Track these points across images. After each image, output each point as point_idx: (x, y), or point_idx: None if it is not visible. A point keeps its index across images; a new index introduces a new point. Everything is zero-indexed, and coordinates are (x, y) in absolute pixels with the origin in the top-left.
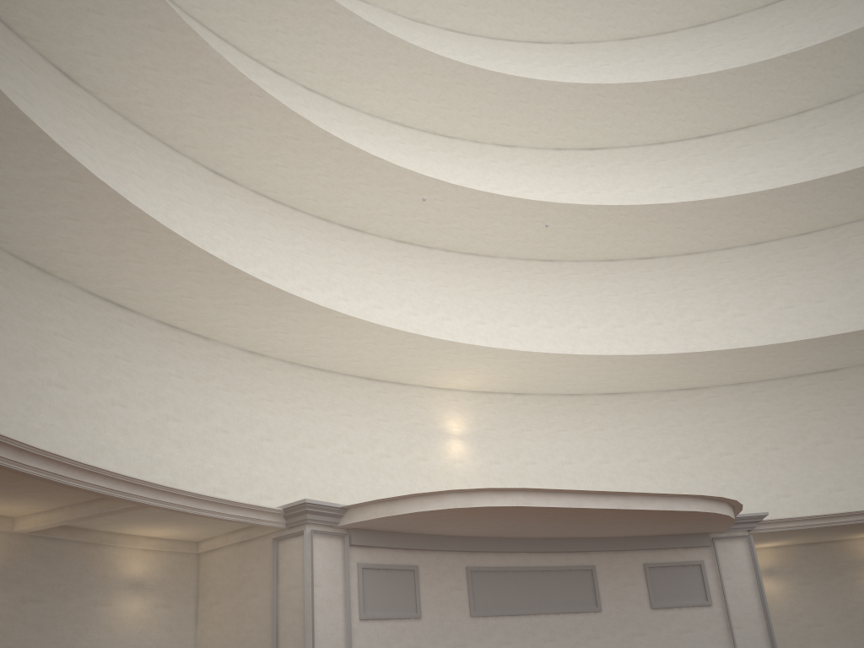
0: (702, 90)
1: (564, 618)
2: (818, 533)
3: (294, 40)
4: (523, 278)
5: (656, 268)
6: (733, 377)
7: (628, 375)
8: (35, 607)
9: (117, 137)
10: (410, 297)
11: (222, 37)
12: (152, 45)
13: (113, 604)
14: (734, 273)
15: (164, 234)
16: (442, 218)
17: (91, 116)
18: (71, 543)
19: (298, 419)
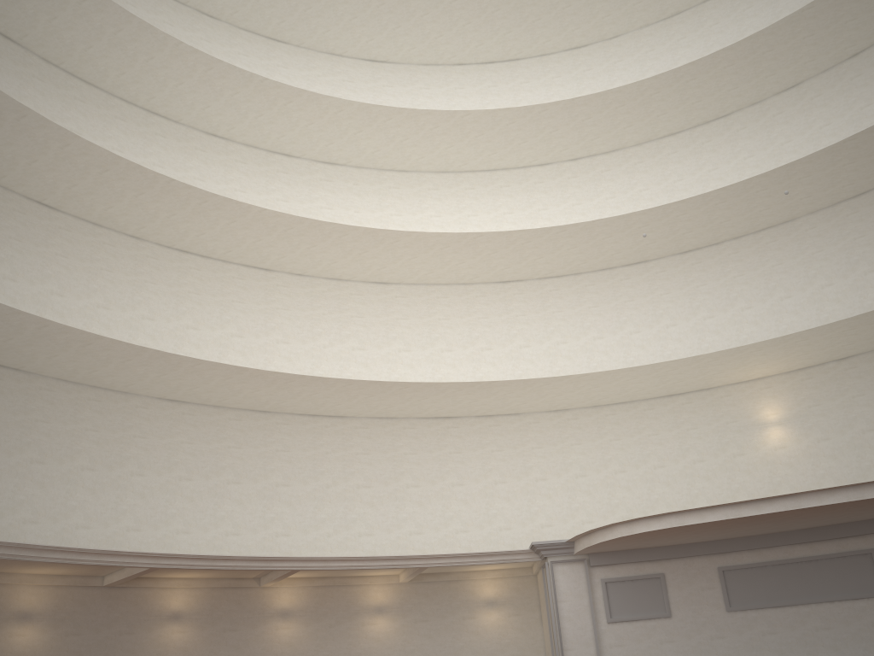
0: None
1: (839, 605)
2: None
3: (535, 142)
4: (832, 228)
5: None
6: None
7: None
8: (424, 624)
9: (424, 301)
10: (703, 302)
11: (491, 169)
12: (401, 249)
13: (476, 617)
14: None
15: (417, 384)
16: (701, 222)
17: (403, 298)
18: (440, 582)
19: (607, 452)
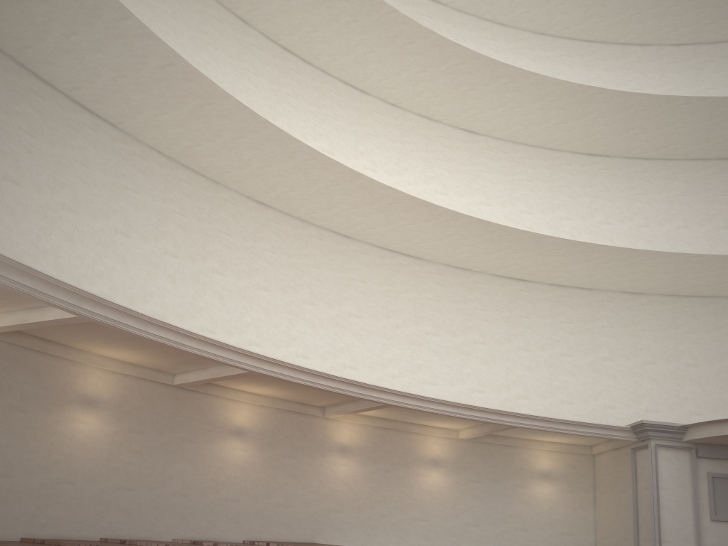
0: None
1: None
2: None
3: (648, 15)
4: None
5: None
6: None
7: None
8: (476, 485)
9: (509, 159)
10: None
11: (589, 40)
12: (511, 93)
13: (529, 487)
14: None
15: (522, 234)
16: None
17: (488, 151)
18: (496, 445)
19: (680, 343)
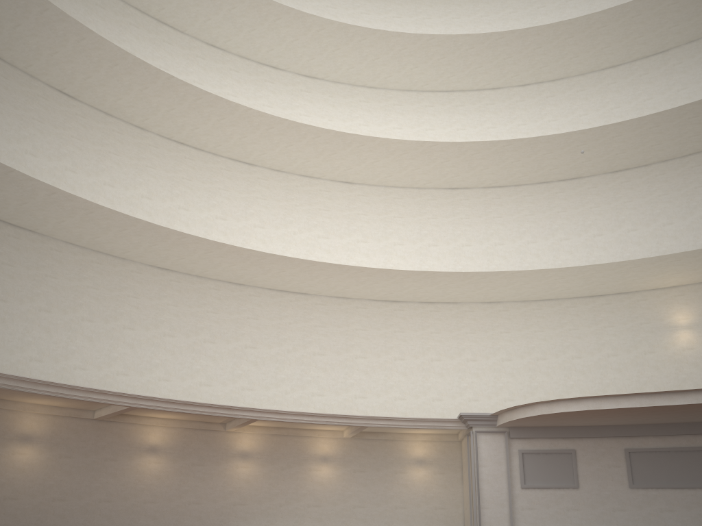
0: None
1: None
2: None
3: (490, 67)
4: None
5: None
6: None
7: None
8: (361, 474)
9: (382, 201)
10: (629, 216)
11: (449, 90)
12: (366, 152)
13: (406, 472)
14: None
15: (371, 270)
16: (634, 145)
17: (364, 197)
18: (378, 440)
19: (531, 341)
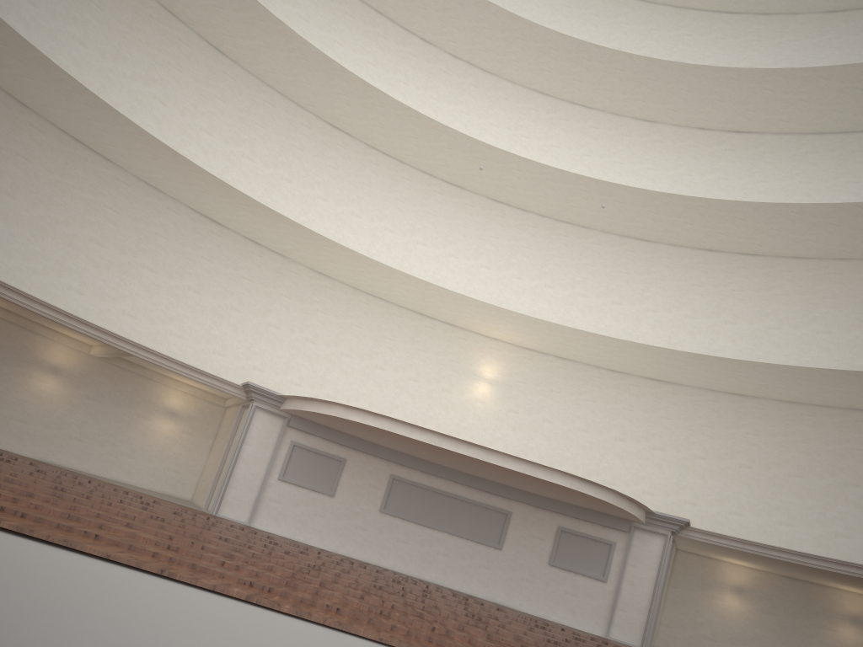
0: (853, 81)
1: (464, 542)
2: (771, 564)
3: (433, 15)
4: (610, 253)
5: (755, 267)
6: (777, 393)
7: (656, 364)
8: (95, 404)
9: (250, 96)
10: (488, 252)
11: (378, 11)
12: (260, 30)
13: (151, 420)
14: (837, 287)
15: (210, 177)
16: (526, 186)
17: (231, 79)
18: (131, 373)
19: (344, 332)
